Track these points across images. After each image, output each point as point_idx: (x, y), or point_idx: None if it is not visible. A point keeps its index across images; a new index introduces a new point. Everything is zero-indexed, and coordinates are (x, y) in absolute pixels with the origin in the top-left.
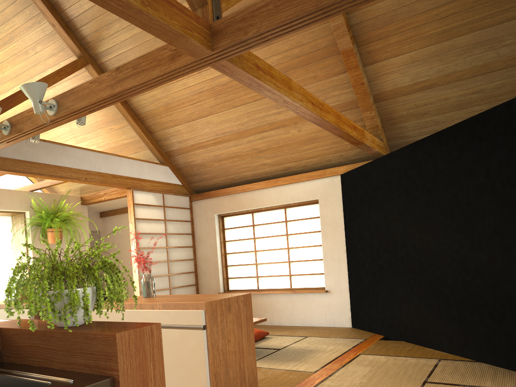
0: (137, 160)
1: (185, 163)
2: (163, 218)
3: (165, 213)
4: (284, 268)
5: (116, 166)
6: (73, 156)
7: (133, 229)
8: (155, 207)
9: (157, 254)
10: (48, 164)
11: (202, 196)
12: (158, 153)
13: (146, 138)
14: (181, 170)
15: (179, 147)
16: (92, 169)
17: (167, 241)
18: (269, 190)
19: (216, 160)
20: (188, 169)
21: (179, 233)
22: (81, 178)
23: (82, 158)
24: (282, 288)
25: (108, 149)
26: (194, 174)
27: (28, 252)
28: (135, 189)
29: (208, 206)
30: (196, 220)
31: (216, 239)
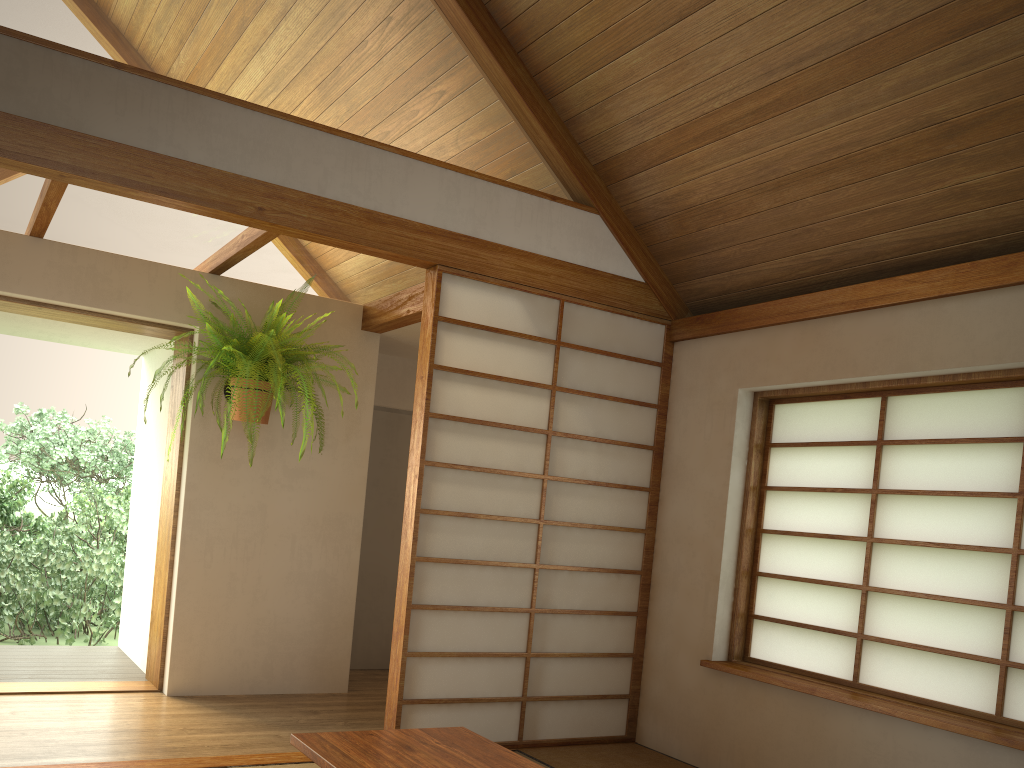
0: (478, 178)
1: (658, 204)
2: (546, 381)
3: (559, 366)
4: (981, 630)
5: (388, 185)
6: (224, 133)
7: (422, 398)
8: (522, 342)
9: (501, 495)
10: (119, 144)
11: (707, 326)
12: (568, 166)
13: (529, 112)
14: (645, 230)
15: (637, 143)
16: (293, 184)
17: (550, 458)
18: (971, 303)
19: (764, 186)
20: (667, 226)
21: (602, 437)
22: (241, 207)
23: (257, 142)
24: (959, 709)
25: (377, 132)
26: (689, 246)
27: (185, 437)
28: (451, 270)
29: (724, 360)
30: (677, 405)
31: (731, 476)
